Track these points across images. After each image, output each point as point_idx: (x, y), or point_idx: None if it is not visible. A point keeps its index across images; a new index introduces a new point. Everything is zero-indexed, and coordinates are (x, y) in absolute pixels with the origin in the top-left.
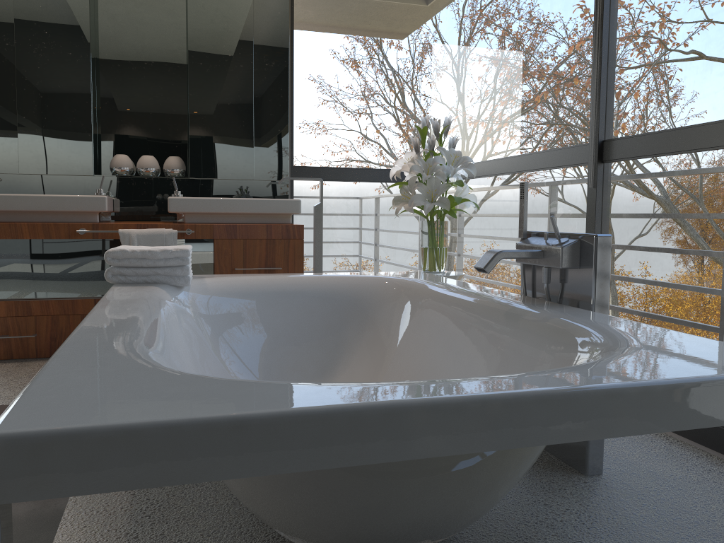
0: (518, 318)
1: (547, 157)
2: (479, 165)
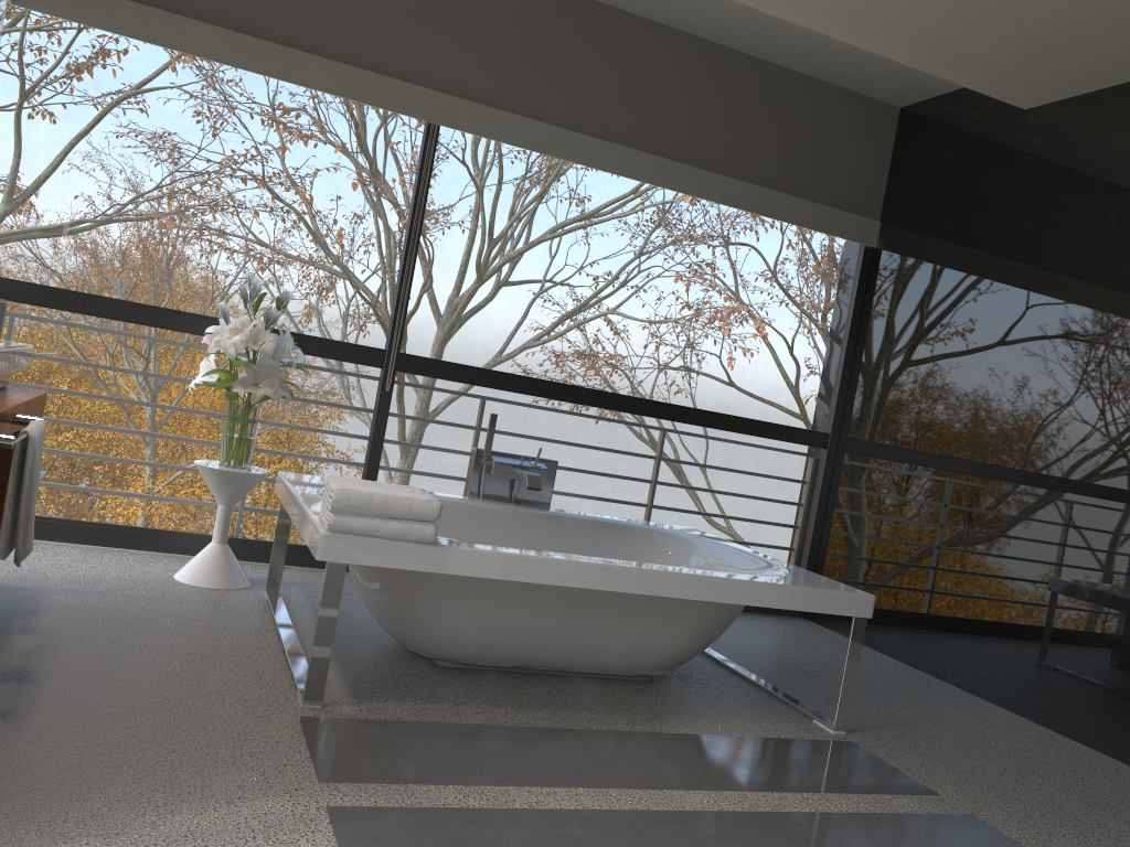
0: (560, 520)
1: (315, 343)
2: (155, 310)
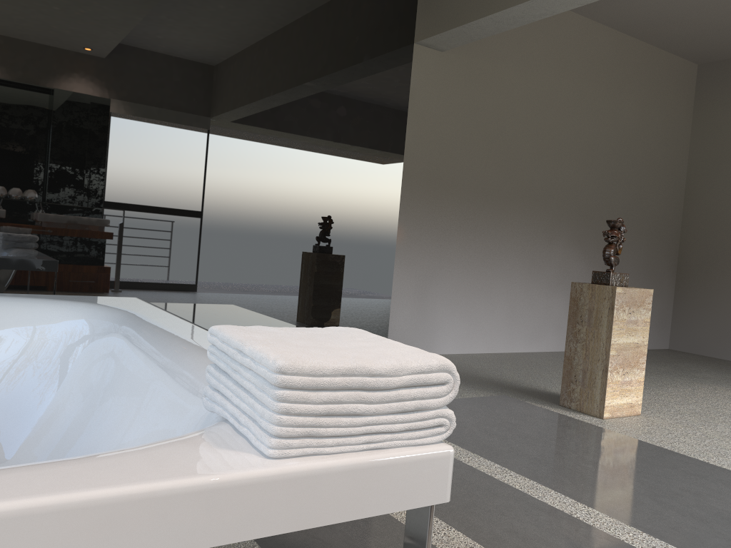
0: None
1: None
2: None
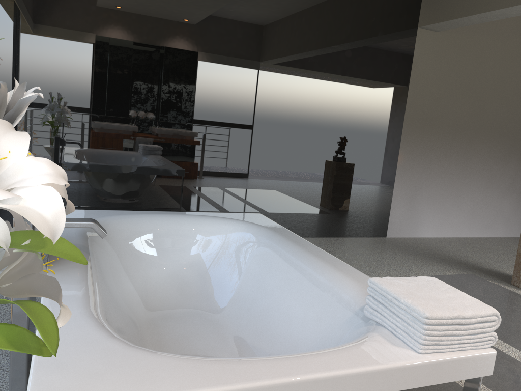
0: (91, 251)
1: None
2: None
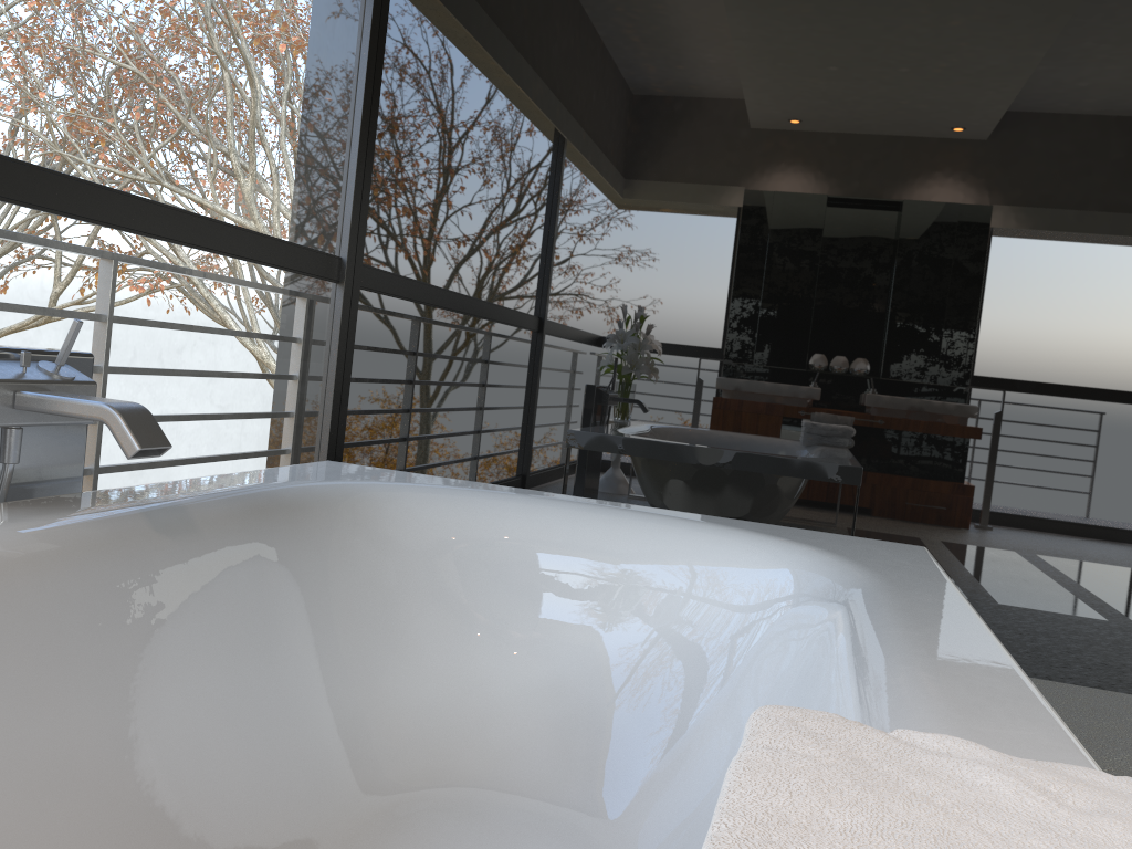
0: (190, 524)
1: None
2: None
